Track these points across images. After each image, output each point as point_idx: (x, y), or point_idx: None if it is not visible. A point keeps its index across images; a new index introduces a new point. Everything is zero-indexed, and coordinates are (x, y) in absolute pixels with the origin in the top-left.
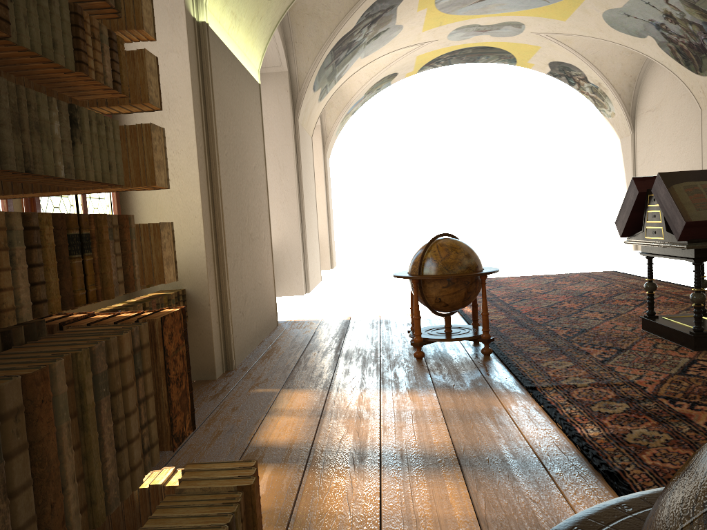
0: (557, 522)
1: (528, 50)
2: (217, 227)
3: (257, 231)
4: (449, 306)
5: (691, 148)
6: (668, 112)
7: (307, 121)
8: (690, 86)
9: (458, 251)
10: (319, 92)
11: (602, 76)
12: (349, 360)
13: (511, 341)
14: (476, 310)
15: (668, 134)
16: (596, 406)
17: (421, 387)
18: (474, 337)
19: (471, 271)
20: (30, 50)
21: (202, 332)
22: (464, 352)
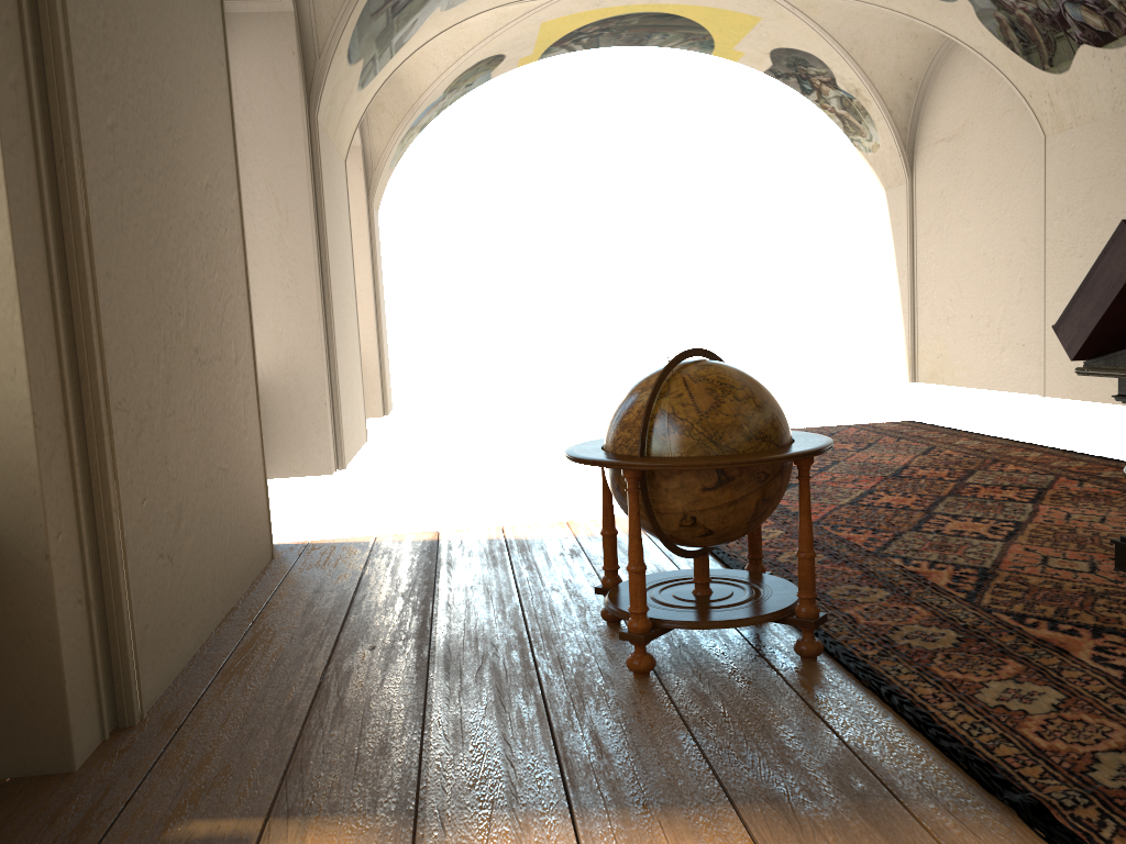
0: None
1: (738, 23)
2: (77, 327)
3: (215, 342)
4: (714, 534)
5: (1022, 205)
6: (979, 142)
7: (336, 125)
8: (1026, 93)
9: (741, 395)
10: (360, 69)
11: (863, 76)
12: (456, 681)
13: (844, 608)
14: (759, 534)
15: (978, 181)
16: None
17: (693, 803)
18: (780, 613)
19: (773, 447)
20: None
21: (28, 639)
22: (746, 648)
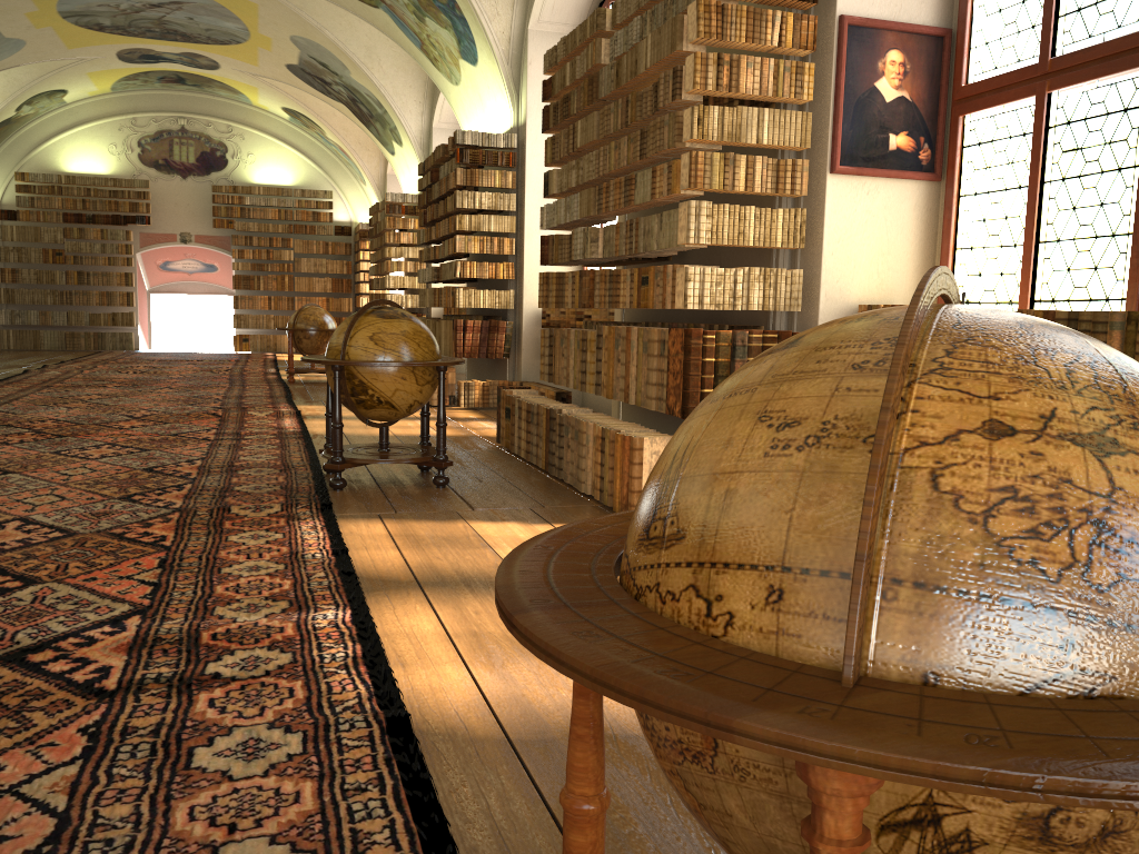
0: (420, 549)
1: None
2: None
3: None
4: None
5: None
6: None
7: None
8: None
9: None
10: None
11: None
12: None
13: None
14: None
15: None
16: (276, 661)
17: None
18: None
19: None
20: (638, 204)
21: None
22: None
